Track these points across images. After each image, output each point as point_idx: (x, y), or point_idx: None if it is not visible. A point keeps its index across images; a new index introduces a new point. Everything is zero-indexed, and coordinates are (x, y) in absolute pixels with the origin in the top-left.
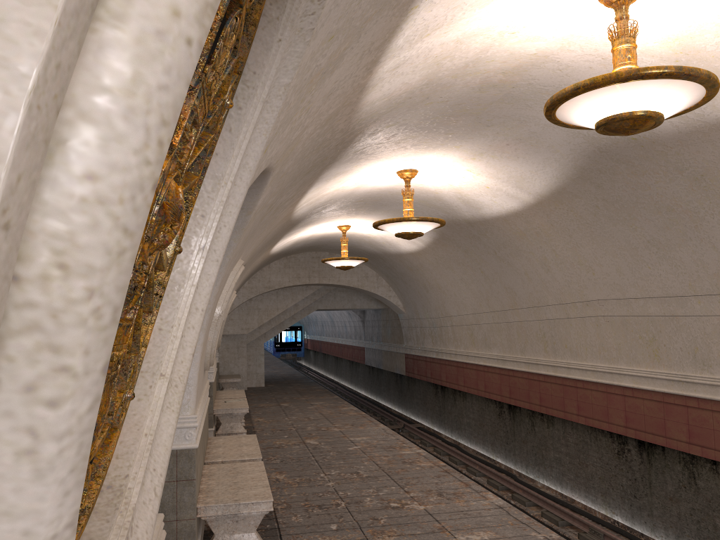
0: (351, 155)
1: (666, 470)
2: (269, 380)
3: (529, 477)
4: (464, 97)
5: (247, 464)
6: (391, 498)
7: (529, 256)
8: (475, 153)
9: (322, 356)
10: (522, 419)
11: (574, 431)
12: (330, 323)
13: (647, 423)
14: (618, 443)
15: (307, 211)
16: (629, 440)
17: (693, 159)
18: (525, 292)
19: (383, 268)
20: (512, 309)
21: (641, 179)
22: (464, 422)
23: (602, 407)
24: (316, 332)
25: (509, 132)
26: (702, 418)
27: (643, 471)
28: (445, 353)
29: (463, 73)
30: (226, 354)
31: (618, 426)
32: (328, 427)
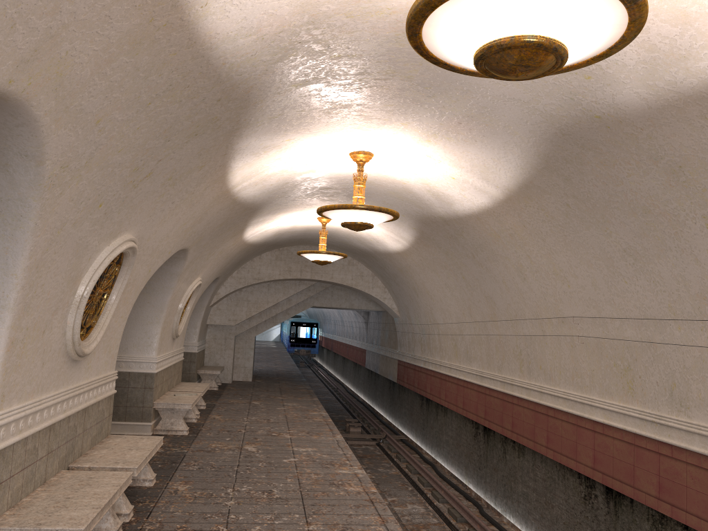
0: (268, 123)
1: (633, 527)
2: (261, 375)
3: (496, 509)
4: (381, 51)
5: (110, 474)
6: (285, 529)
7: (506, 262)
8: (428, 134)
9: (333, 355)
10: (495, 444)
11: (543, 465)
12: (340, 322)
13: (616, 468)
14: (585, 486)
15: (260, 194)
16: (597, 484)
17: (669, 144)
18: (504, 302)
19: (377, 268)
20: (491, 321)
21: (612, 171)
22: (443, 440)
23: (571, 442)
24: (329, 331)
25: (456, 106)
26: (675, 471)
27: (608, 523)
28: (431, 363)
29: (359, 11)
30: (213, 345)
31: (585, 466)
32: (281, 432)
